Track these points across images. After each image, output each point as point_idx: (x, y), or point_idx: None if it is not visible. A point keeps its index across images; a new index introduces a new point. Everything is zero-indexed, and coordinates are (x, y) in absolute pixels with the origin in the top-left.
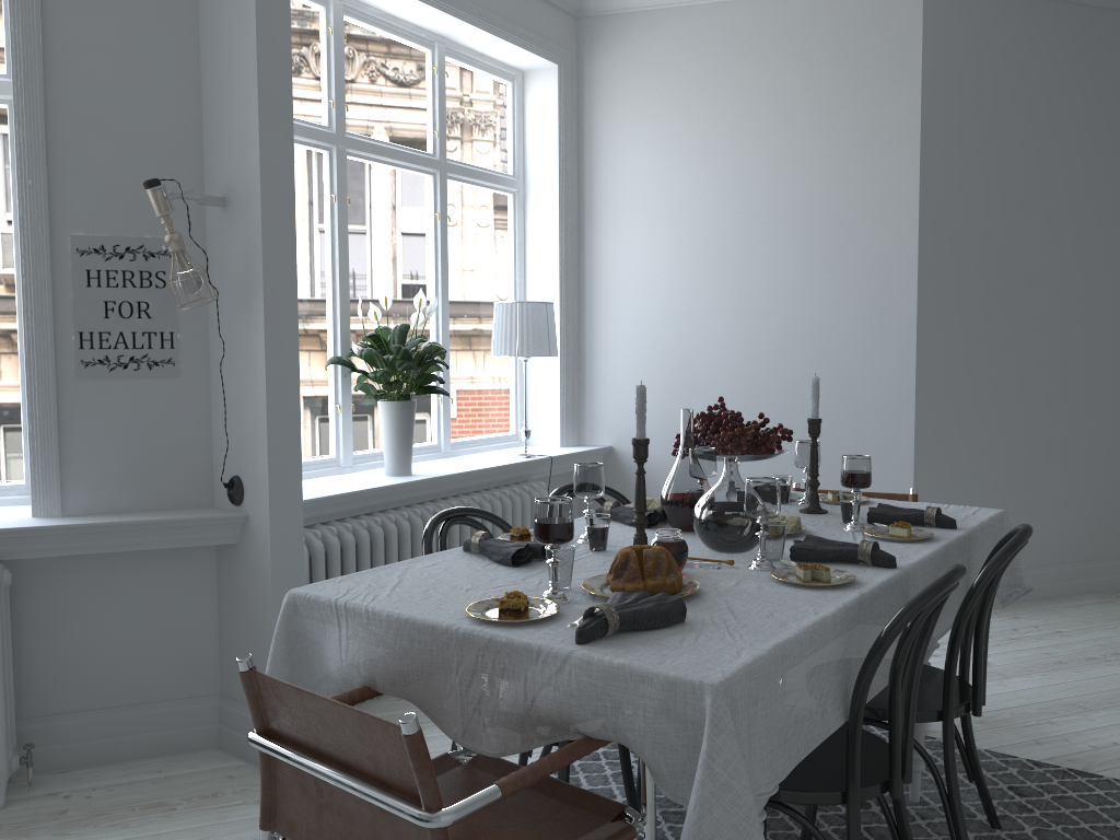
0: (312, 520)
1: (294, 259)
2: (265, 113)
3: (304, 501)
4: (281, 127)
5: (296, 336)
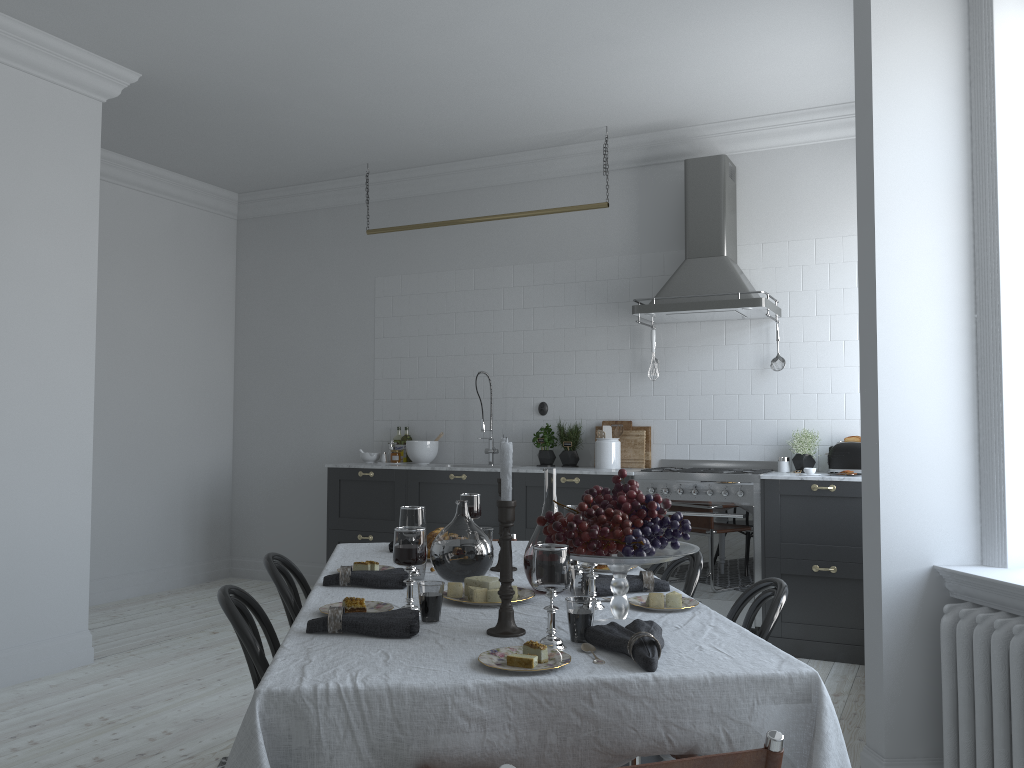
0: (998, 604)
1: (875, 327)
2: (859, 208)
3: (963, 573)
4: (867, 213)
5: (876, 398)
